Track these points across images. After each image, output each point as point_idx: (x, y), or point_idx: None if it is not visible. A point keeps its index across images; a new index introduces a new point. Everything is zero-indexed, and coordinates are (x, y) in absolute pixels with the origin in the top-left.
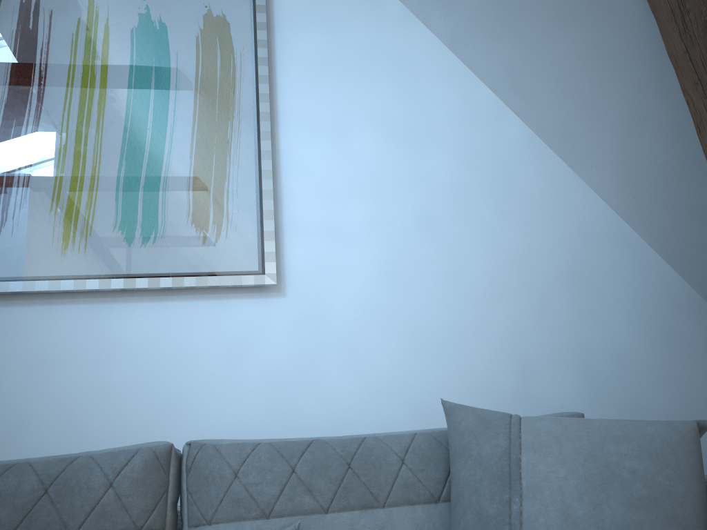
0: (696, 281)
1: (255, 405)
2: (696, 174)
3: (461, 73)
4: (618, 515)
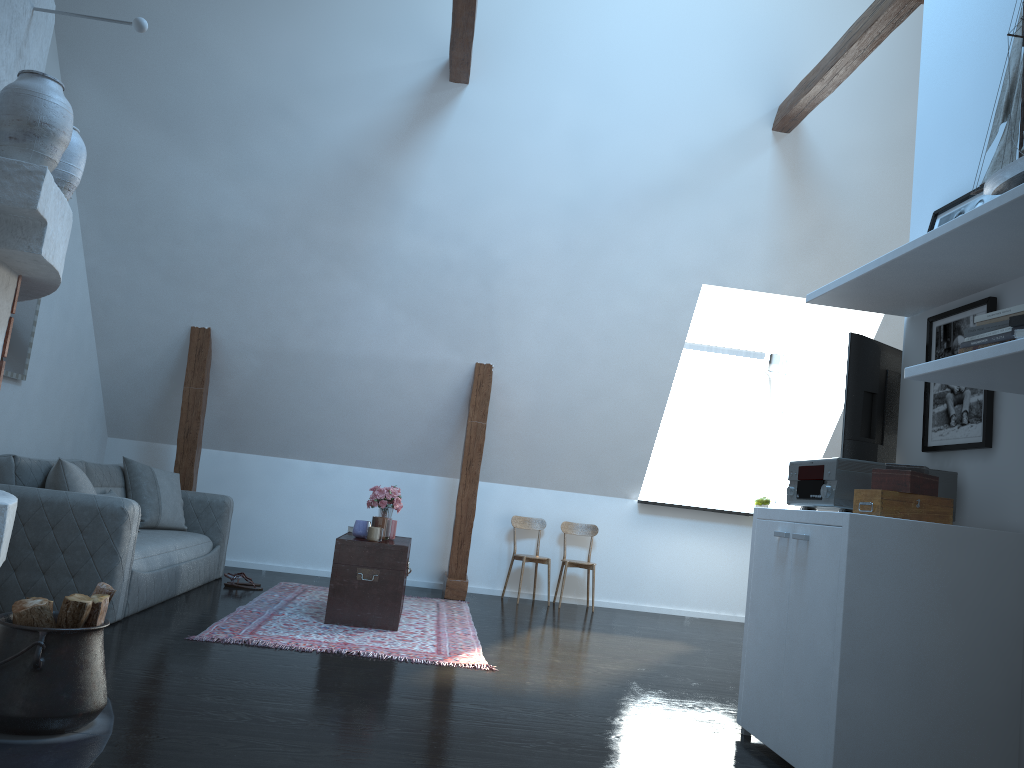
0: (109, 407)
1: (3, 436)
2: (151, 378)
3: (85, 284)
4: (175, 493)
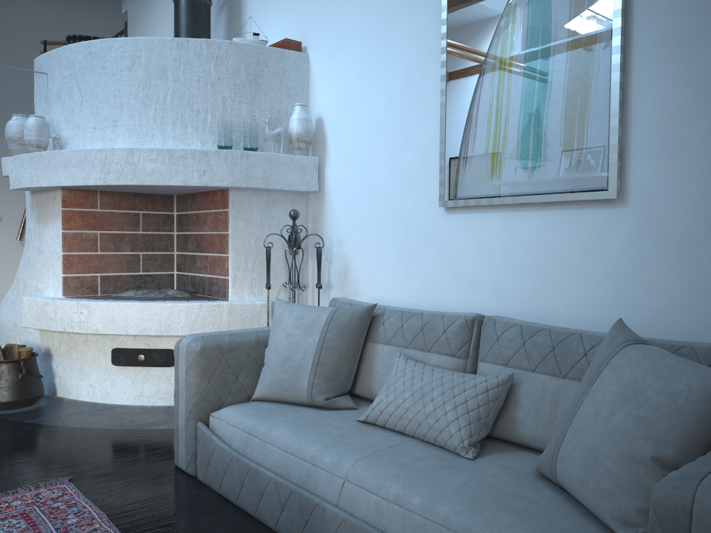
0: None
1: (600, 289)
2: None
3: None
4: (619, 422)
